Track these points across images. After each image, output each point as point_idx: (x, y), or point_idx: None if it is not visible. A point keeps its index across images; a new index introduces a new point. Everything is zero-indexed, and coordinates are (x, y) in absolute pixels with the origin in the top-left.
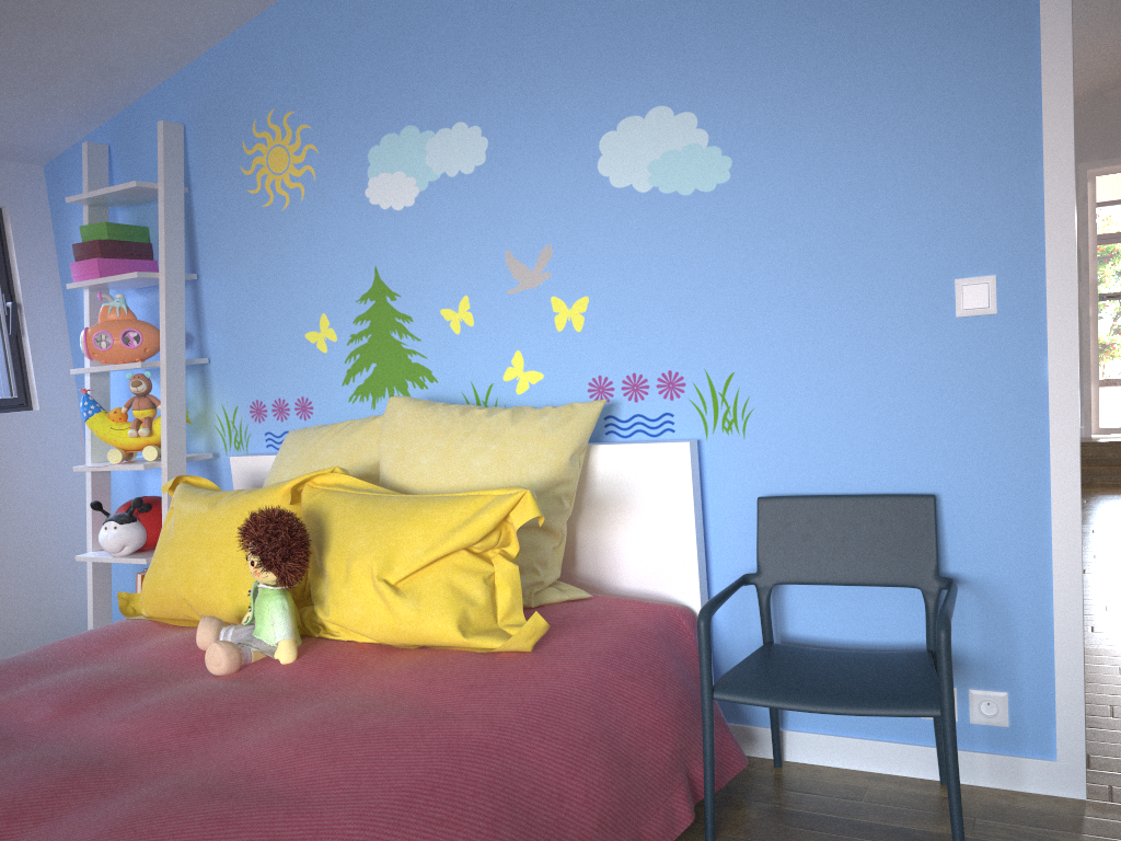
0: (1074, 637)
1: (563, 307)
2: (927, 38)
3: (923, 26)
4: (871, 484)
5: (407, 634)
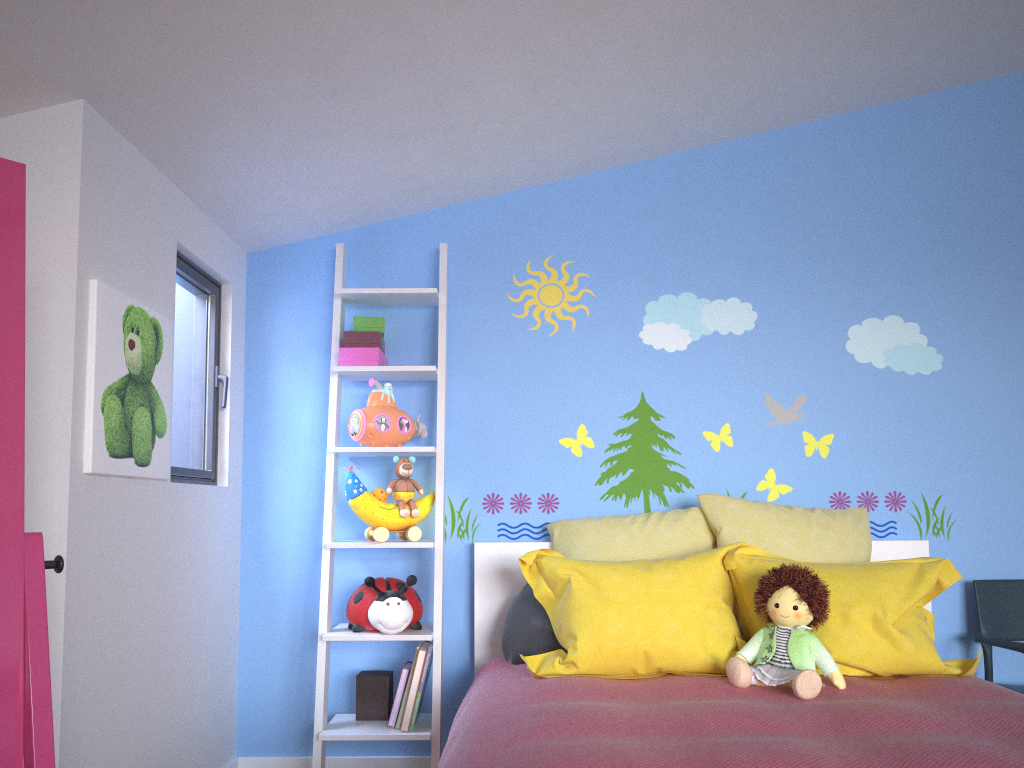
0: None
1: (812, 439)
2: None
3: None
4: None
5: (906, 664)
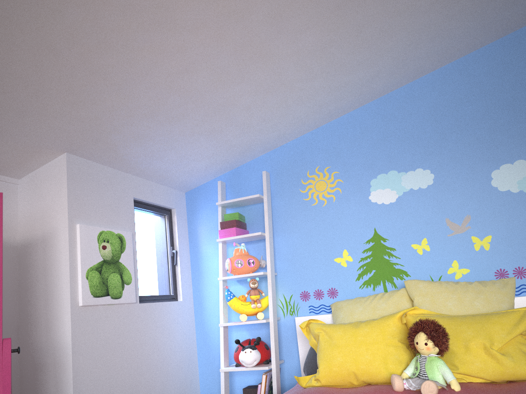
0: None
1: (478, 240)
2: None
3: None
4: None
5: (509, 374)
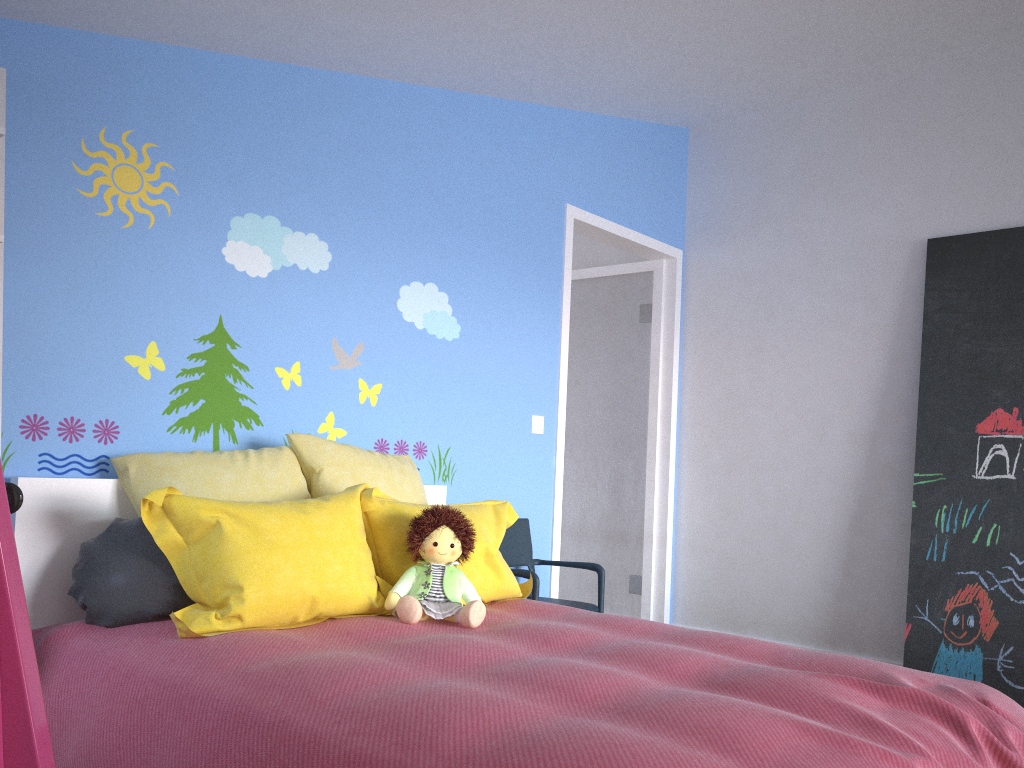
0: (556, 585)
1: (366, 387)
2: (531, 303)
3: (530, 297)
4: None
5: (503, 591)
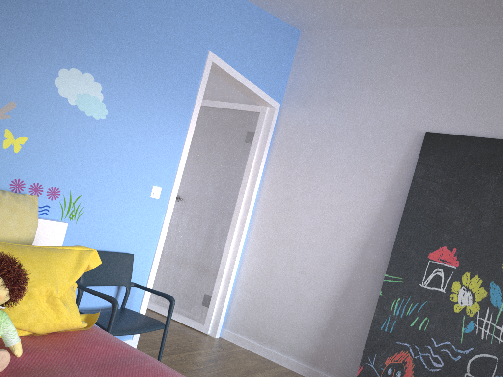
0: (147, 299)
1: (11, 137)
2: (169, 110)
3: (169, 105)
4: (112, 248)
5: (61, 326)
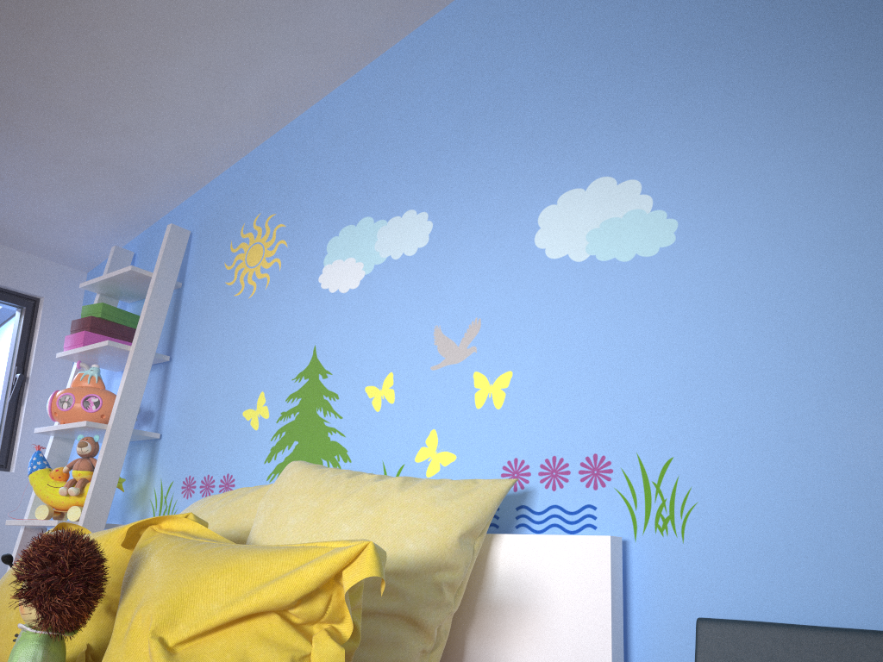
0: None
1: (485, 382)
2: None
3: None
4: (863, 617)
5: None
